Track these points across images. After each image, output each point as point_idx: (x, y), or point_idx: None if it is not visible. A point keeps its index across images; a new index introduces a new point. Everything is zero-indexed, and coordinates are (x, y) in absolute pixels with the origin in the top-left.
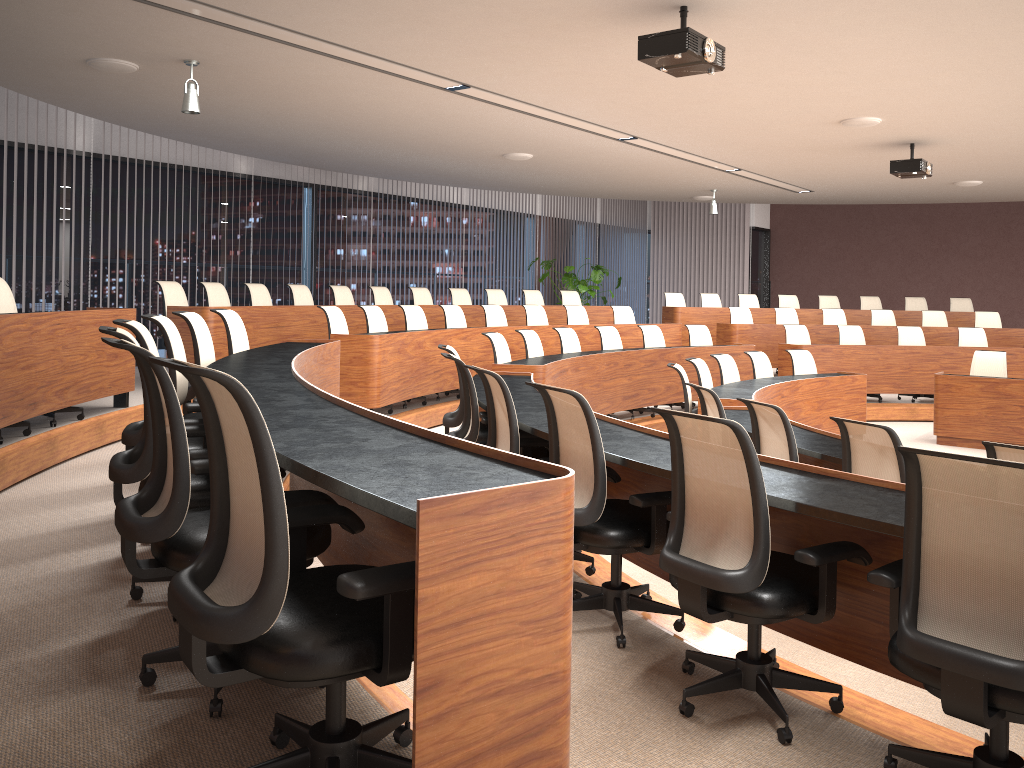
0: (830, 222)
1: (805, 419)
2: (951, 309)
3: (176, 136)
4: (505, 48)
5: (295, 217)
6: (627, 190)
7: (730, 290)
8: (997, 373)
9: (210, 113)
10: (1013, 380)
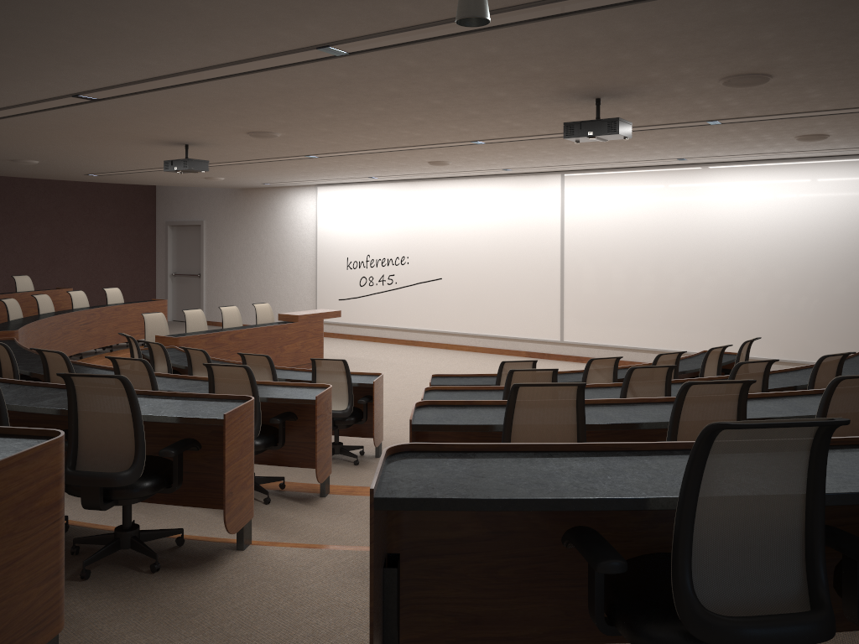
0: None
1: None
2: None
3: None
4: (507, 68)
5: None
6: None
7: None
8: (163, 330)
9: None
10: (223, 332)
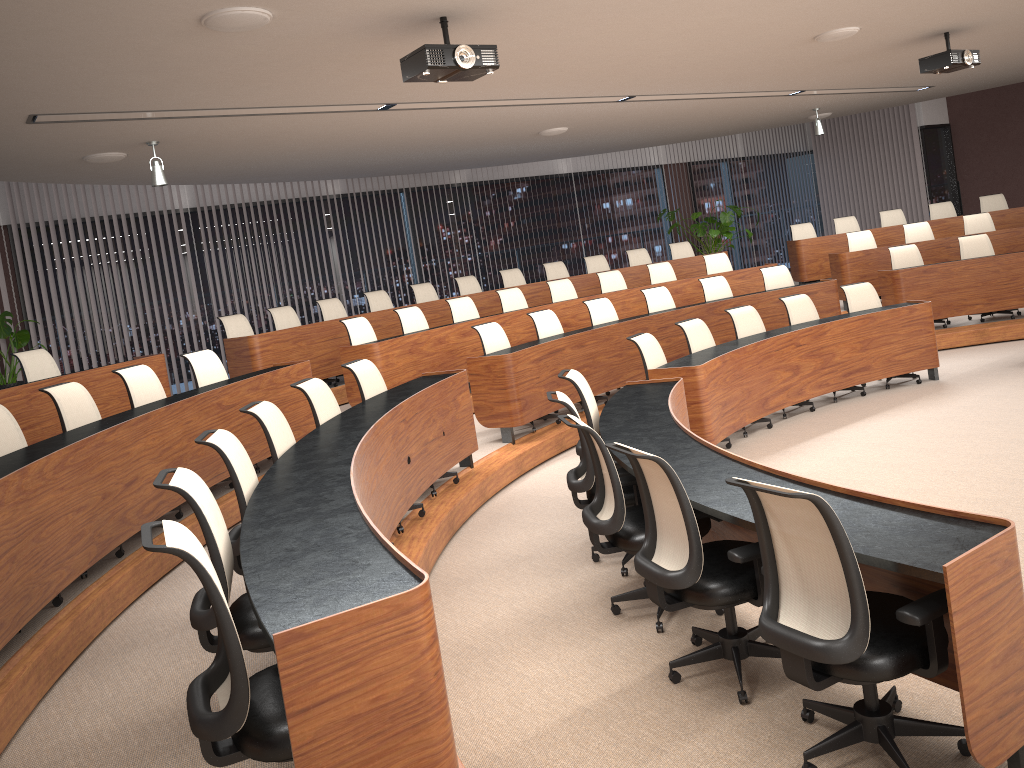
0: (1018, 102)
1: (843, 363)
2: None
3: (247, 181)
4: (362, 77)
5: (395, 222)
6: (724, 127)
7: (906, 201)
8: None
9: (238, 164)
10: None
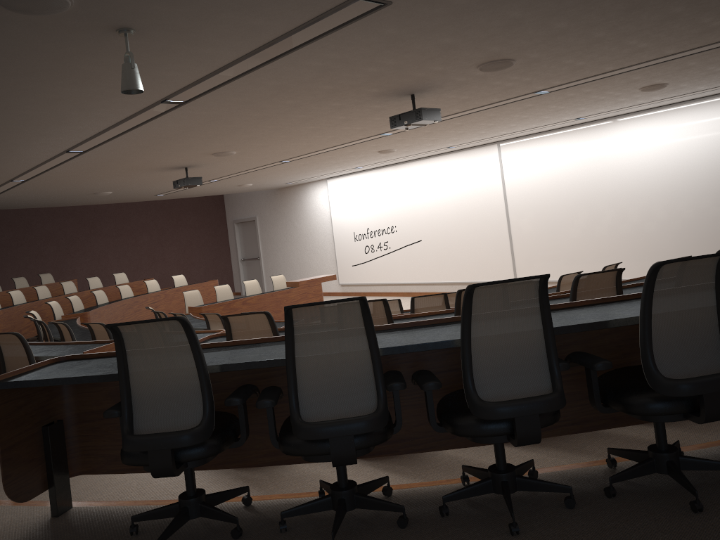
0: None
1: None
2: (43, 282)
3: None
4: (306, 90)
5: None
6: None
7: None
8: (199, 302)
9: None
10: (236, 300)
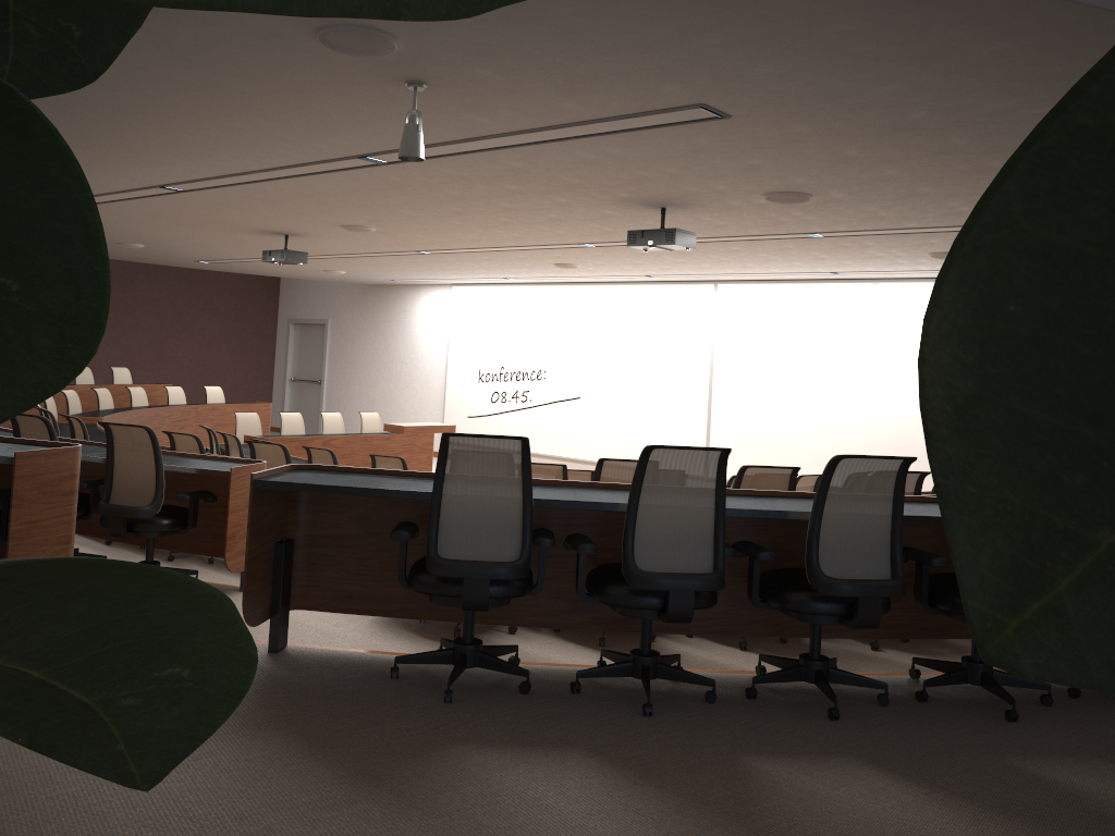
0: None
1: None
2: None
3: None
4: (545, 178)
5: None
6: None
7: None
8: (256, 431)
9: None
10: (316, 437)
